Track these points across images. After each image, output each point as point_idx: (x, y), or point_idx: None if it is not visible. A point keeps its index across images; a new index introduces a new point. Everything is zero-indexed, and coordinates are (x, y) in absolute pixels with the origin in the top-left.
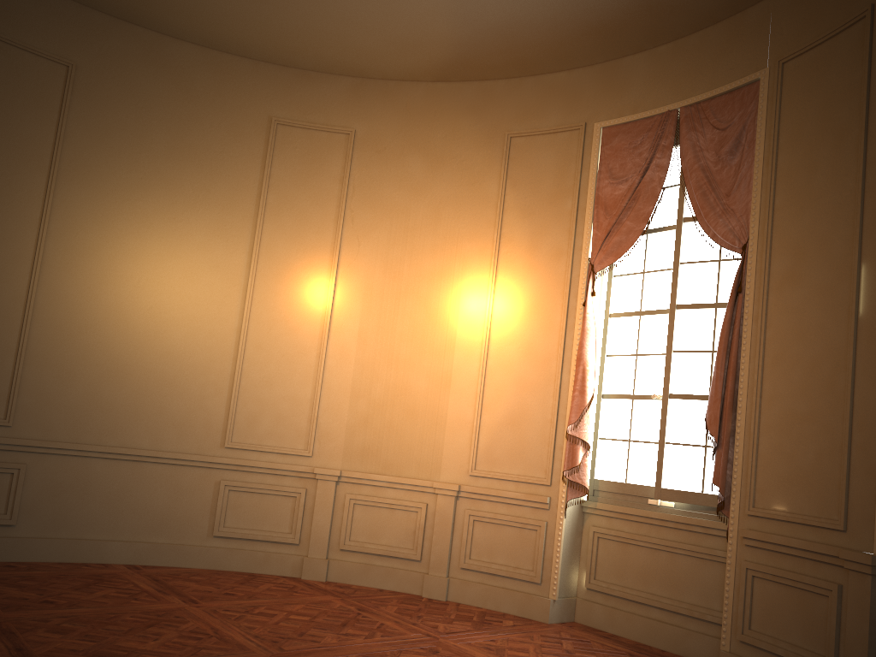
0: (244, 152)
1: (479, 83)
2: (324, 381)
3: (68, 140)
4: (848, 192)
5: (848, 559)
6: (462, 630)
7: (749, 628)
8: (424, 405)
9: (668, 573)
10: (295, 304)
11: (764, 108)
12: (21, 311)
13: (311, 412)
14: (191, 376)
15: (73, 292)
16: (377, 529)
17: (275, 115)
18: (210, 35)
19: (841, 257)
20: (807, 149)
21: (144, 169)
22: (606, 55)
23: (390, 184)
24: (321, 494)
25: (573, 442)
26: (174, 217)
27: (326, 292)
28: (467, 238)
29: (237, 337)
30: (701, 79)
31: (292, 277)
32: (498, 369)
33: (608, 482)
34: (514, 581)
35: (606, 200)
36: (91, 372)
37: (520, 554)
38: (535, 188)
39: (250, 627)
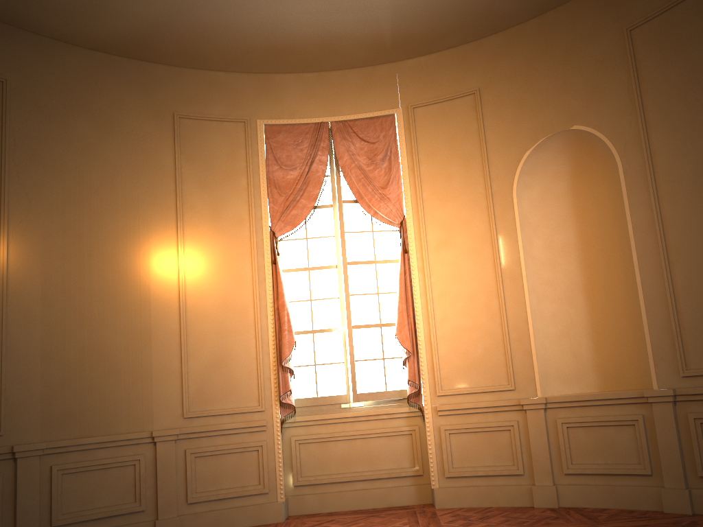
0: None
1: (139, 62)
2: (7, 350)
3: None
4: (479, 194)
5: (527, 403)
6: None
7: (452, 467)
8: (126, 360)
9: (365, 453)
10: None
11: (403, 134)
12: None
13: None
14: None
15: None
16: (92, 494)
17: None
18: None
19: (481, 232)
20: (442, 165)
21: None
22: (264, 68)
23: (57, 142)
24: (23, 473)
25: (284, 372)
26: None
27: None
28: (148, 202)
29: None
30: (346, 104)
31: None
32: (197, 320)
33: (302, 399)
34: (243, 498)
35: (279, 182)
36: None
37: (245, 474)
38: (209, 165)
39: None
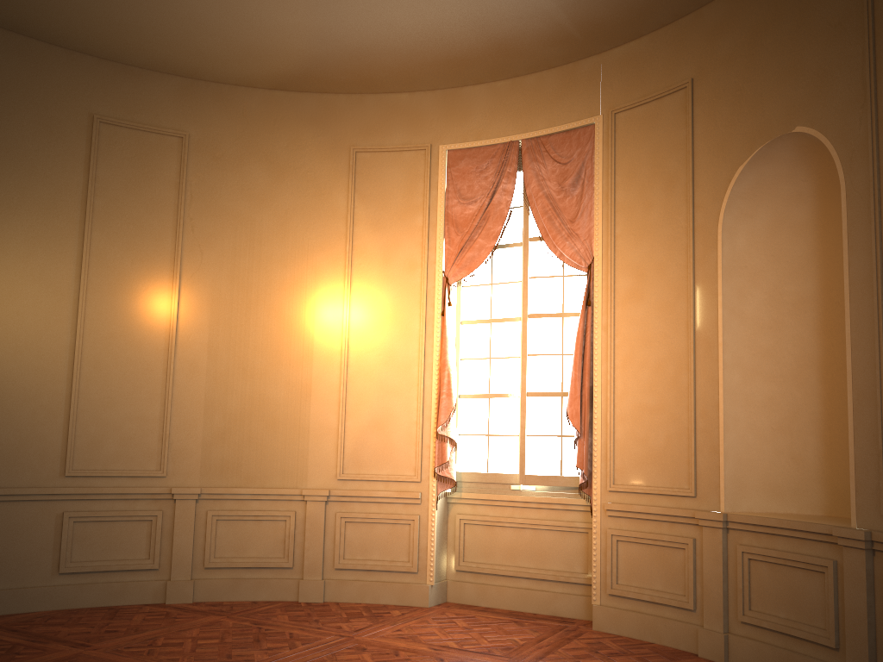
0: (63, 152)
1: (319, 95)
2: (174, 398)
3: None
4: (680, 228)
5: (703, 518)
6: (365, 626)
7: (617, 583)
8: (285, 414)
9: (533, 547)
10: (135, 318)
11: (600, 149)
12: None
13: (162, 431)
14: (19, 402)
15: None
16: (244, 543)
17: (97, 112)
18: (20, 19)
19: (677, 280)
20: (642, 189)
21: None
22: (449, 83)
23: (231, 192)
24: (180, 514)
25: (442, 441)
26: None
27: (169, 304)
28: (318, 249)
29: (70, 355)
30: (540, 116)
31: (130, 289)
32: (359, 376)
33: (471, 474)
34: (391, 573)
35: (457, 218)
36: None
37: (395, 548)
38: (384, 203)
39: (172, 659)
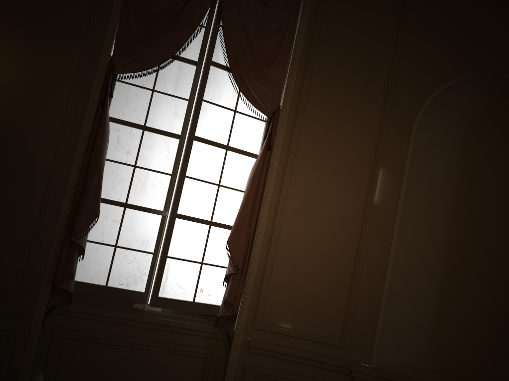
0: None
1: None
2: None
3: None
4: (374, 112)
5: (359, 371)
6: None
7: None
8: None
9: (145, 368)
10: None
11: (307, 11)
12: None
13: None
14: None
15: None
16: None
17: None
18: None
19: (362, 156)
20: (342, 64)
21: None
22: None
23: None
24: None
25: (71, 248)
26: None
27: None
28: None
29: None
30: None
31: None
32: None
33: (86, 285)
34: None
35: (141, 5)
36: None
37: None
38: None
39: None
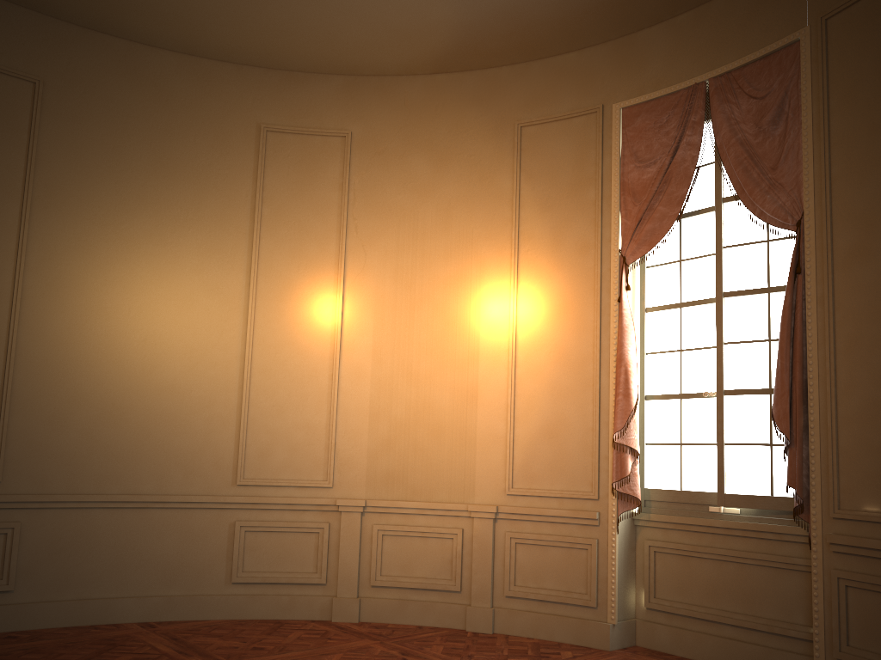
0: (233, 164)
1: (481, 72)
2: (339, 405)
3: (41, 163)
4: None
5: None
6: None
7: (848, 644)
8: (451, 422)
9: (739, 586)
10: (301, 324)
11: (808, 70)
12: (3, 354)
13: (328, 439)
14: (194, 411)
15: (58, 328)
16: (410, 561)
17: (264, 121)
18: (188, 39)
19: None
20: (866, 109)
21: (126, 190)
22: (620, 30)
23: (394, 187)
24: (346, 527)
25: (620, 451)
26: (162, 239)
27: (334, 309)
28: (482, 238)
29: (241, 364)
30: (730, 46)
31: (296, 295)
32: (528, 377)
33: (661, 491)
34: (566, 606)
35: (634, 186)
36: (84, 415)
37: (571, 577)
38: (552, 179)
39: None
